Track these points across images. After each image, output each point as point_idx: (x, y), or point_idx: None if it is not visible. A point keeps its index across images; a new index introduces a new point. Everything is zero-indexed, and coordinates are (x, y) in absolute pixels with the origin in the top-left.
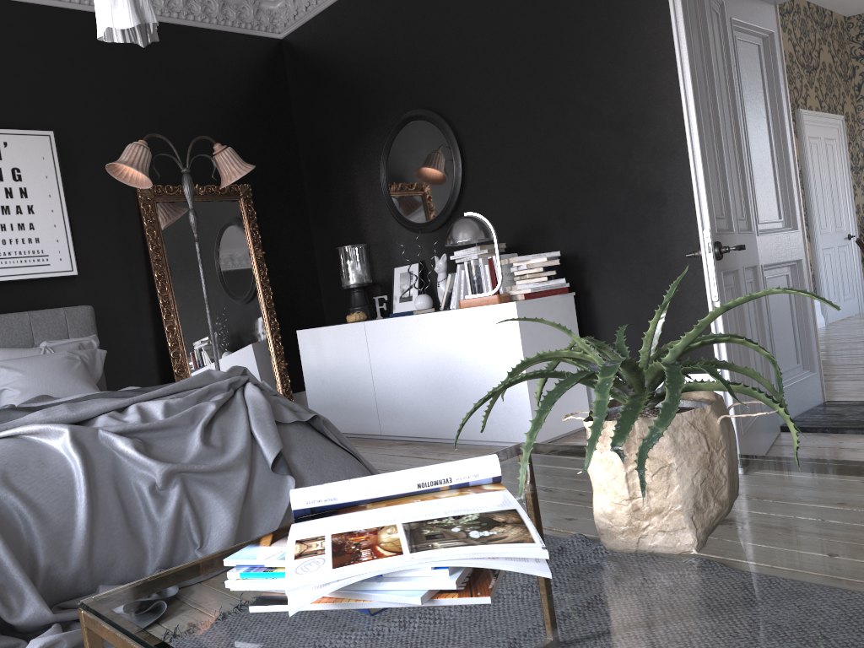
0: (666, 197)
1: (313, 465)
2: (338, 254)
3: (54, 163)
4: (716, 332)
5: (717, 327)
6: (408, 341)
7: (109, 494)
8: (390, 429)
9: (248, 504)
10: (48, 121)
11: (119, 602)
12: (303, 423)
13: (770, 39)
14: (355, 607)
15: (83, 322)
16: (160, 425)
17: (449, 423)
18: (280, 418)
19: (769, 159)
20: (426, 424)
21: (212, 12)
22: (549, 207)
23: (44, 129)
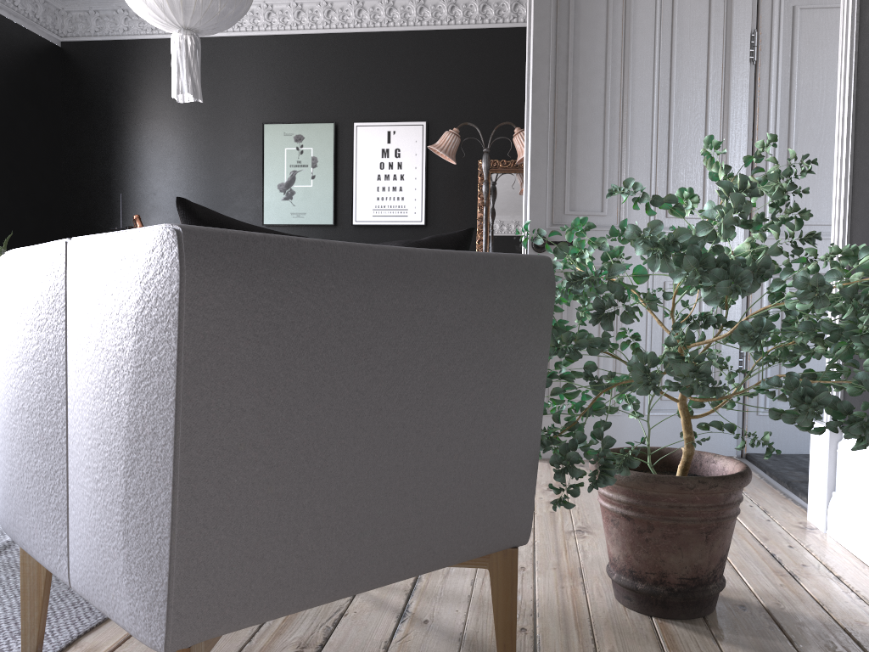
0: None
1: None
2: None
3: (422, 144)
4: None
5: None
6: None
7: None
8: None
9: None
10: (426, 115)
11: None
12: None
13: None
14: None
15: None
16: None
17: None
18: None
19: None
20: None
21: None
22: None
23: (419, 121)
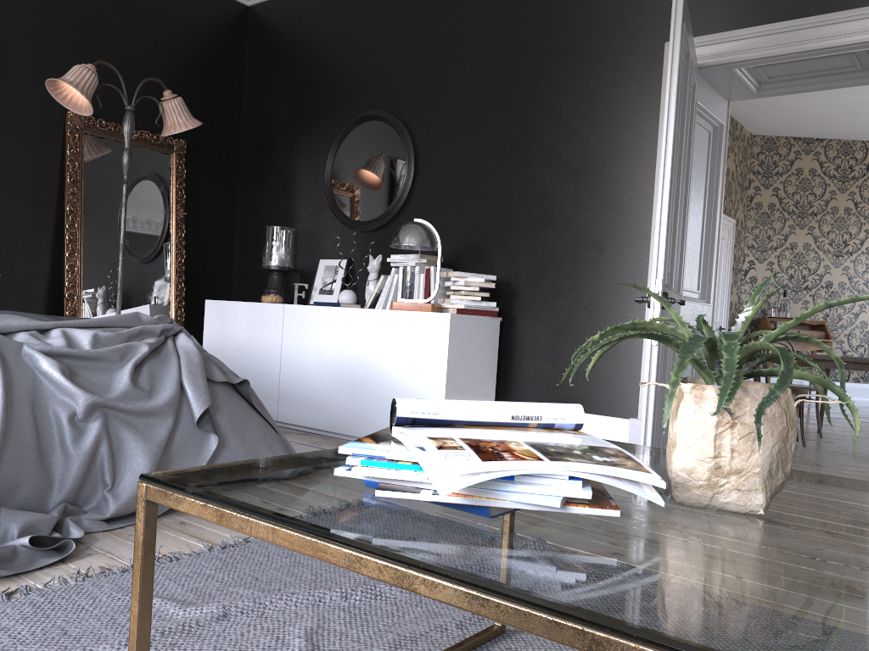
0: (607, 247)
1: (236, 428)
2: (266, 232)
3: None
4: (649, 374)
5: (651, 369)
6: (329, 332)
7: (25, 413)
8: (288, 417)
9: (166, 455)
10: None
11: (191, 479)
12: (230, 385)
13: (720, 129)
14: (486, 505)
15: None
16: (89, 355)
17: (354, 420)
18: (209, 375)
19: (699, 234)
20: (329, 418)
21: None
22: (492, 233)
23: None
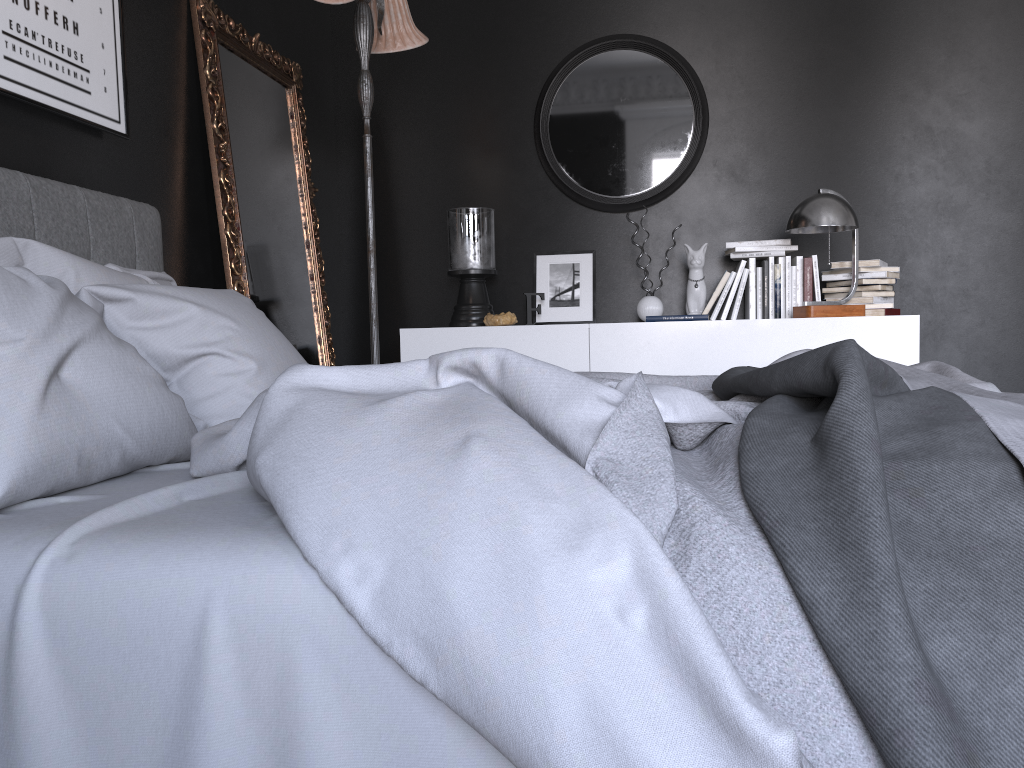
0: (1022, 220)
1: None
2: (461, 218)
3: None
4: None
5: None
6: (689, 358)
7: None
8: None
9: None
10: None
11: None
12: None
13: None
14: None
15: (154, 240)
16: None
17: None
18: None
19: None
20: None
21: None
22: None
23: None
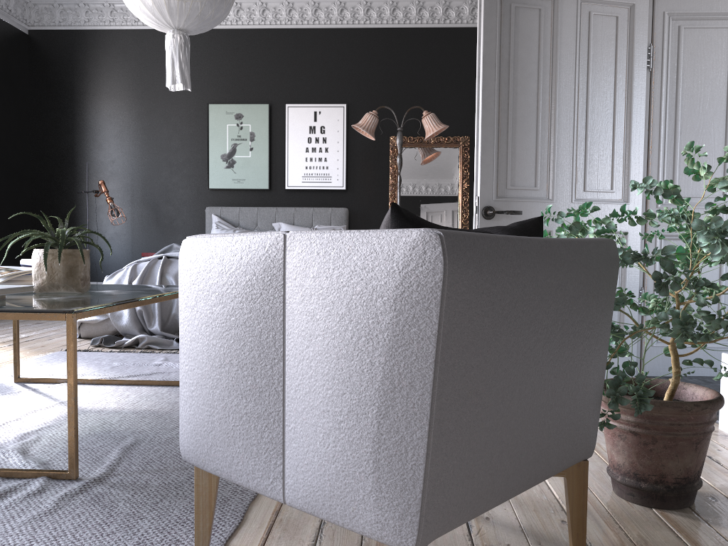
0: None
1: None
2: None
3: (343, 123)
4: None
5: None
6: None
7: None
8: None
9: None
10: (346, 98)
11: None
12: None
13: None
14: None
15: (339, 217)
16: None
17: None
18: None
19: (718, 137)
20: None
21: (463, 15)
22: None
23: (341, 103)
